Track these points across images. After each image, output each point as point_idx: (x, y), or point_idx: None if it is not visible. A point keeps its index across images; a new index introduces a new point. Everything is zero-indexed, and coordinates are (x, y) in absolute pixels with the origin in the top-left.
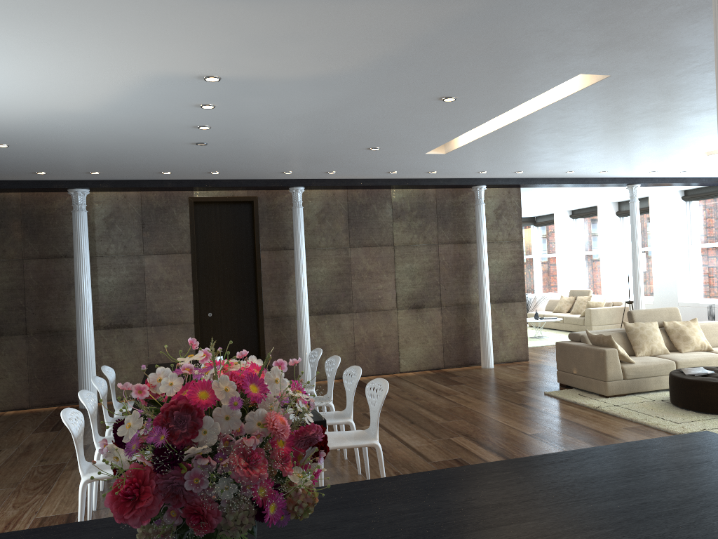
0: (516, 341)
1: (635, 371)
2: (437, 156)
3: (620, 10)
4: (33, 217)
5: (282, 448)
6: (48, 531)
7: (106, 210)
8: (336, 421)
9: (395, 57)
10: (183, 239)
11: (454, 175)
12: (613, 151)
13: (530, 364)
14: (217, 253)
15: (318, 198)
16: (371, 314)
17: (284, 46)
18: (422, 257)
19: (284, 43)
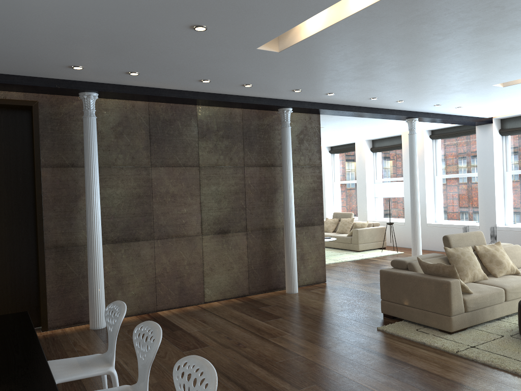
0: (315, 264)
1: (475, 302)
2: (267, 55)
3: None
4: None
5: None
6: None
7: None
8: None
9: None
10: None
11: (266, 92)
12: (441, 69)
13: (331, 287)
14: None
15: (115, 109)
16: (175, 241)
17: None
18: (228, 179)
19: None
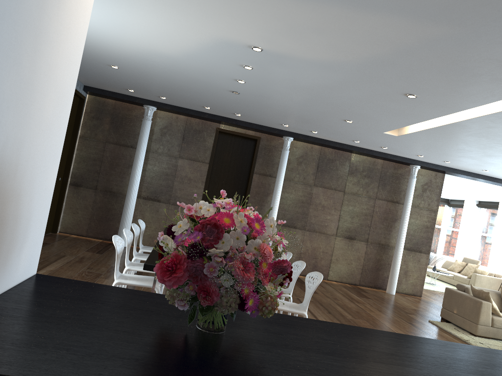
0: (415, 281)
1: (501, 323)
2: (391, 136)
3: None
4: (118, 118)
5: (264, 269)
6: (107, 287)
7: (163, 124)
8: None
9: (382, 58)
10: (206, 154)
11: (399, 153)
12: None
13: (422, 299)
14: (225, 168)
15: (301, 147)
16: (317, 235)
17: (310, 36)
18: (362, 204)
19: (311, 33)
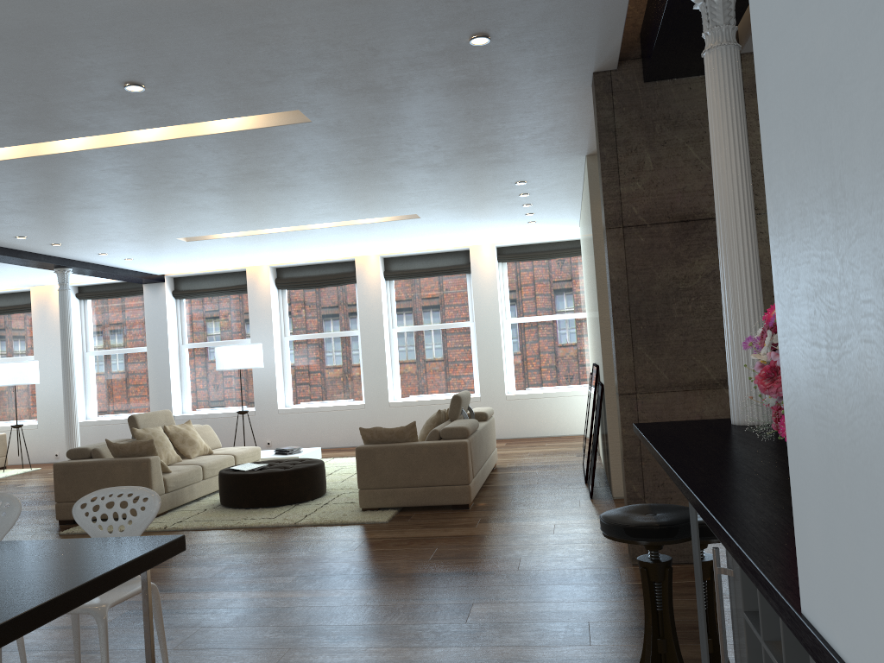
0: None
1: (175, 481)
2: None
3: (442, 61)
4: None
5: None
6: (769, 549)
7: None
8: None
9: (213, 6)
10: None
11: None
12: (127, 216)
13: None
14: None
15: None
16: None
17: None
18: None
19: None
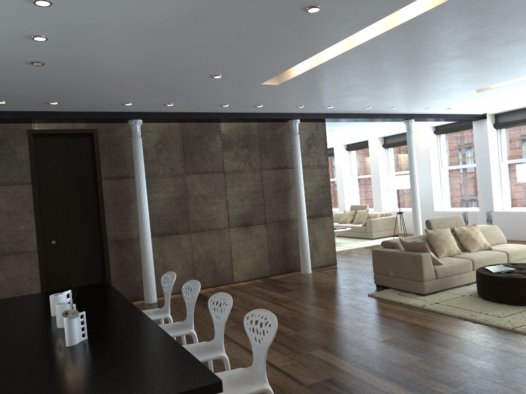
0: (326, 249)
1: (444, 271)
2: (270, 87)
3: None
4: None
5: None
6: None
7: None
8: (208, 357)
9: None
10: (23, 170)
11: (276, 109)
12: (414, 85)
13: (340, 268)
14: (59, 183)
15: (155, 130)
16: (207, 233)
17: None
18: (249, 181)
19: None
